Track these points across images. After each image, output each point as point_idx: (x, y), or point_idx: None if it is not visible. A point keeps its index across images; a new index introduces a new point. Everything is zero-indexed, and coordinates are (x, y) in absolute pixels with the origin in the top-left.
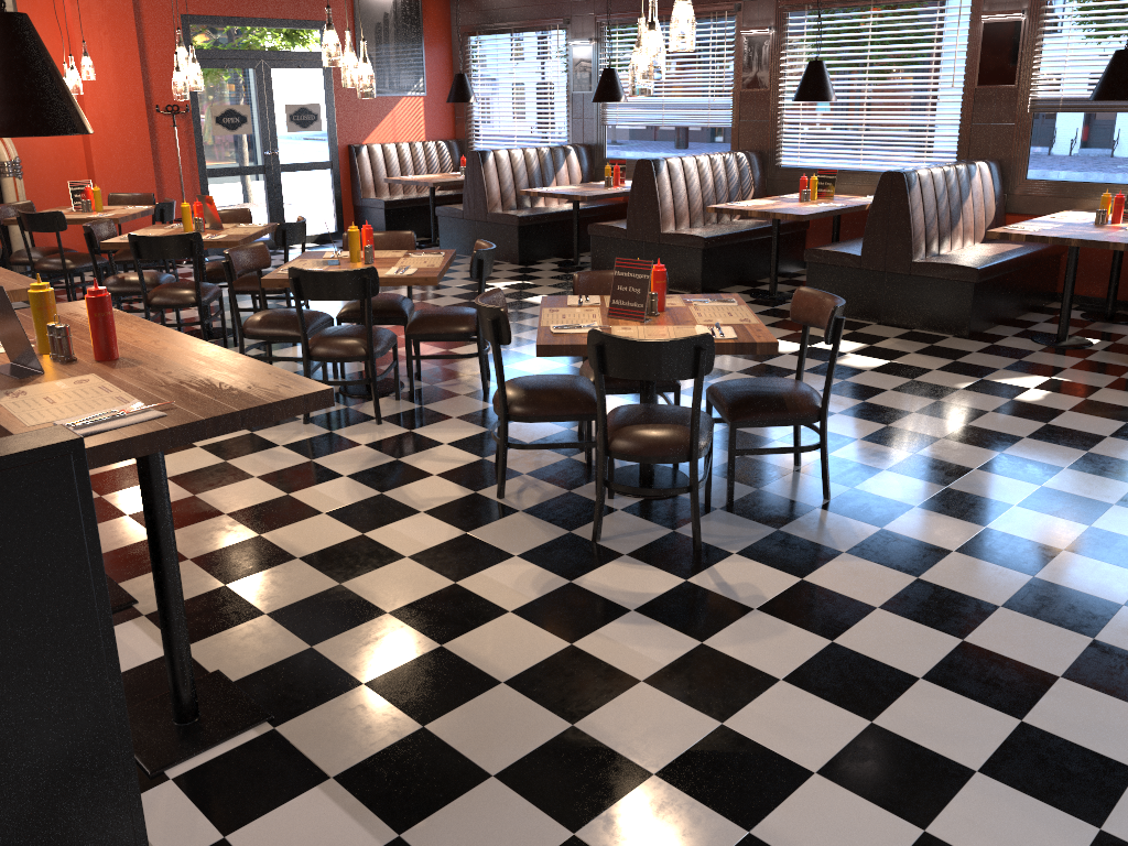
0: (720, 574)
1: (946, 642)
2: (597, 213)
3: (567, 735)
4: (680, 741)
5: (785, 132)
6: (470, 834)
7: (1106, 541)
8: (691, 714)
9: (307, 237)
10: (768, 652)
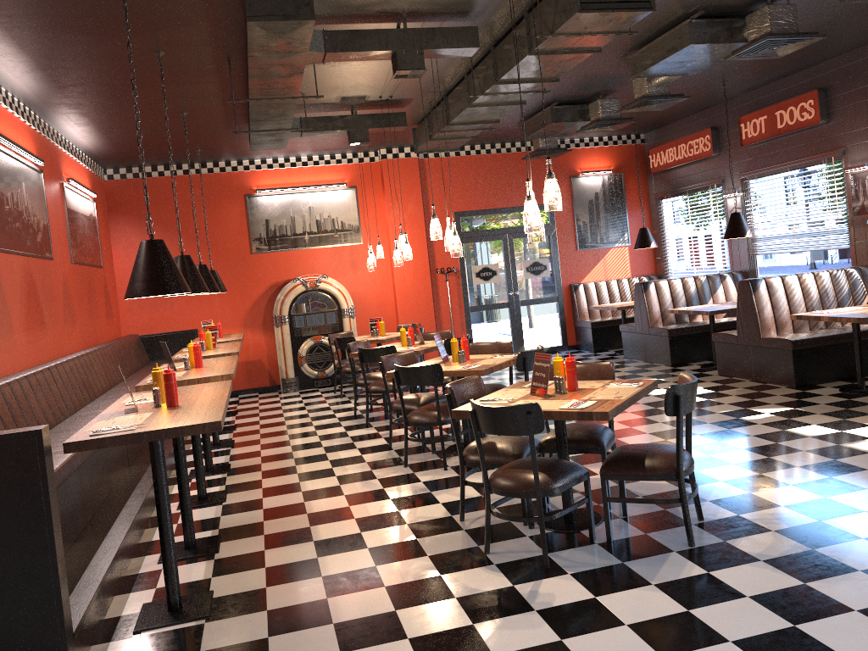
0: (541, 585)
1: None
2: None
3: None
4: None
5: None
6: None
7: None
8: None
9: None
10: (507, 638)
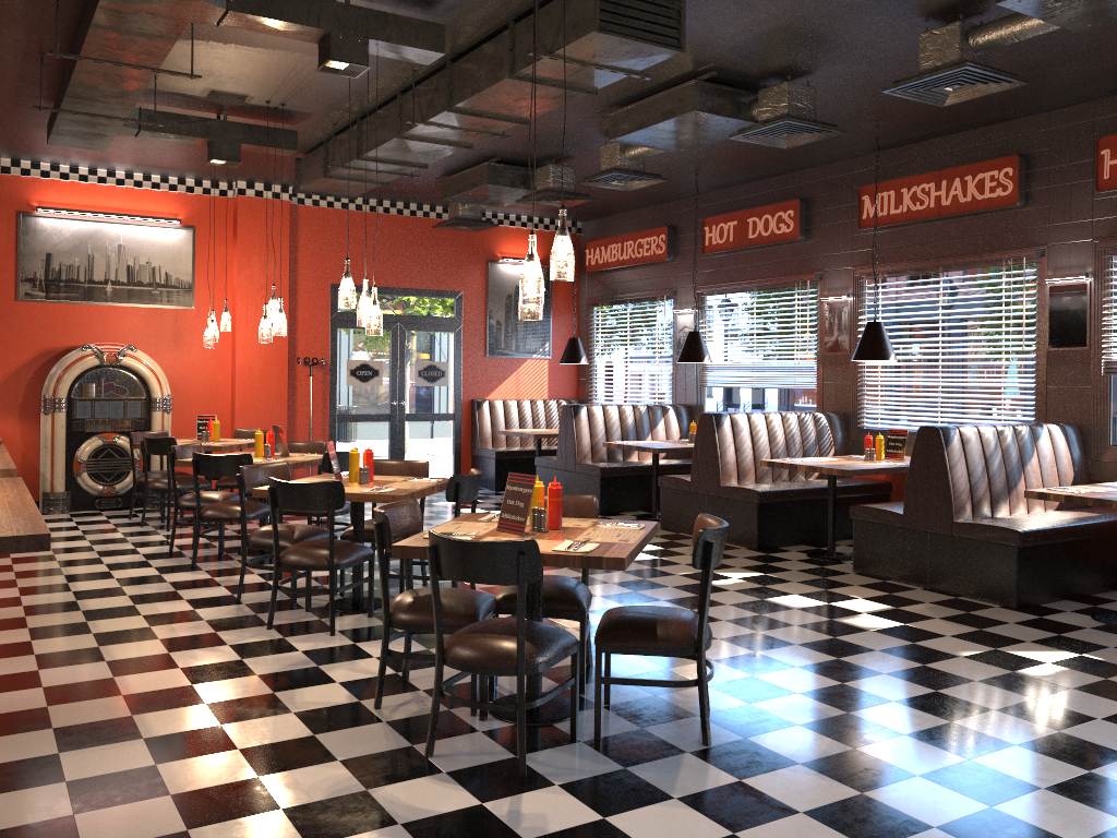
0: (522, 802)
1: None
2: (688, 469)
3: None
4: None
5: (865, 394)
6: None
7: (997, 825)
8: None
9: None
10: None
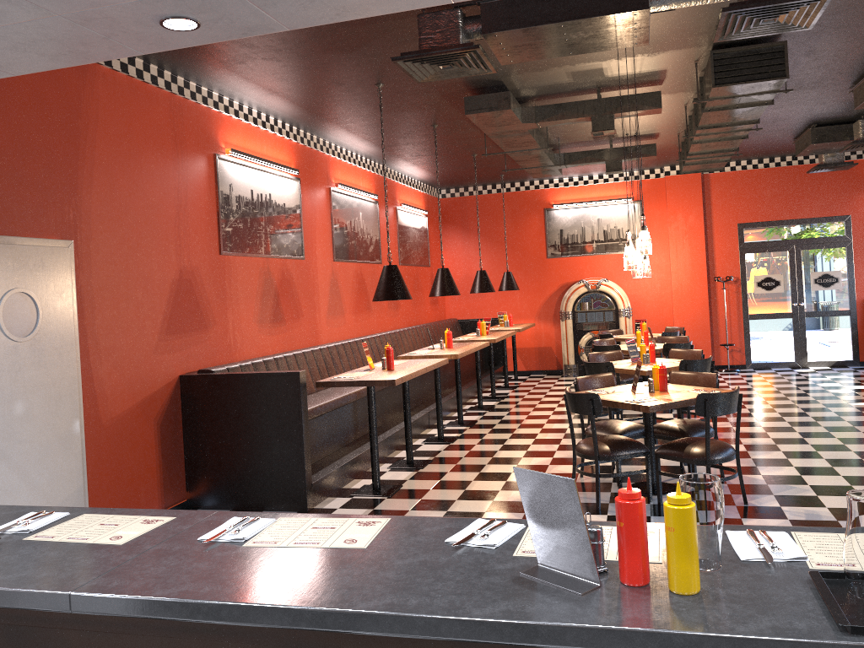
0: None
1: None
2: None
3: None
4: None
5: None
6: None
7: None
8: None
9: (825, 362)
10: None
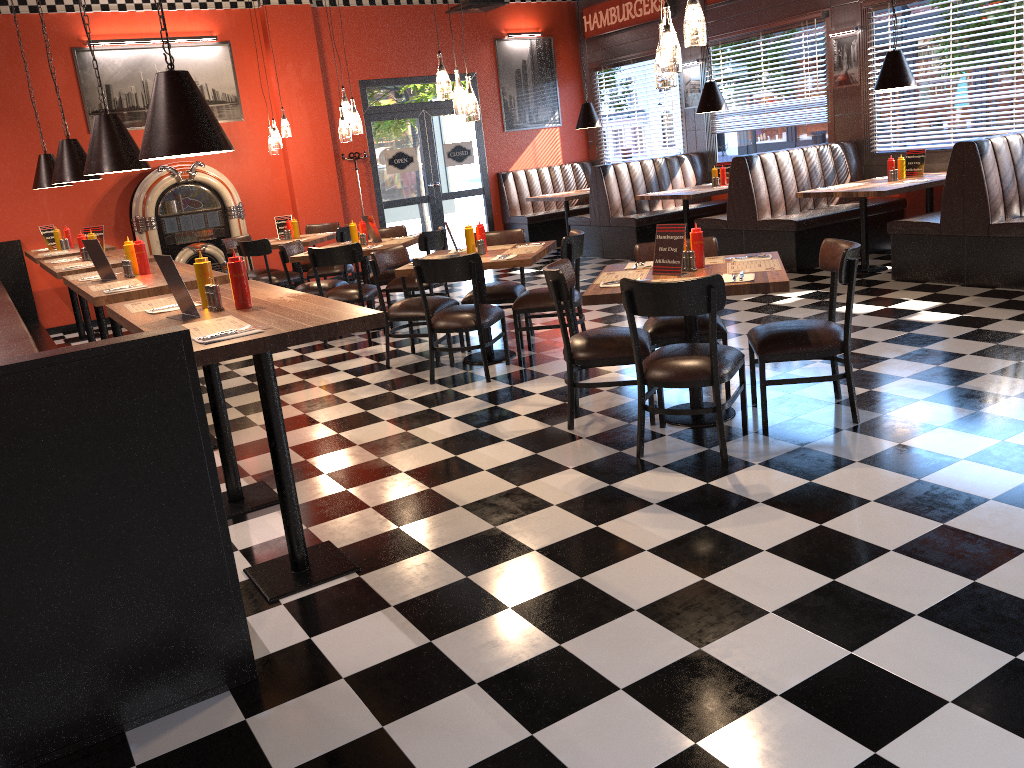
0: (739, 478)
1: (926, 525)
2: (709, 211)
3: (575, 584)
4: (663, 590)
5: (877, 121)
6: (482, 642)
7: None
8: (679, 572)
9: None
10: (760, 532)
